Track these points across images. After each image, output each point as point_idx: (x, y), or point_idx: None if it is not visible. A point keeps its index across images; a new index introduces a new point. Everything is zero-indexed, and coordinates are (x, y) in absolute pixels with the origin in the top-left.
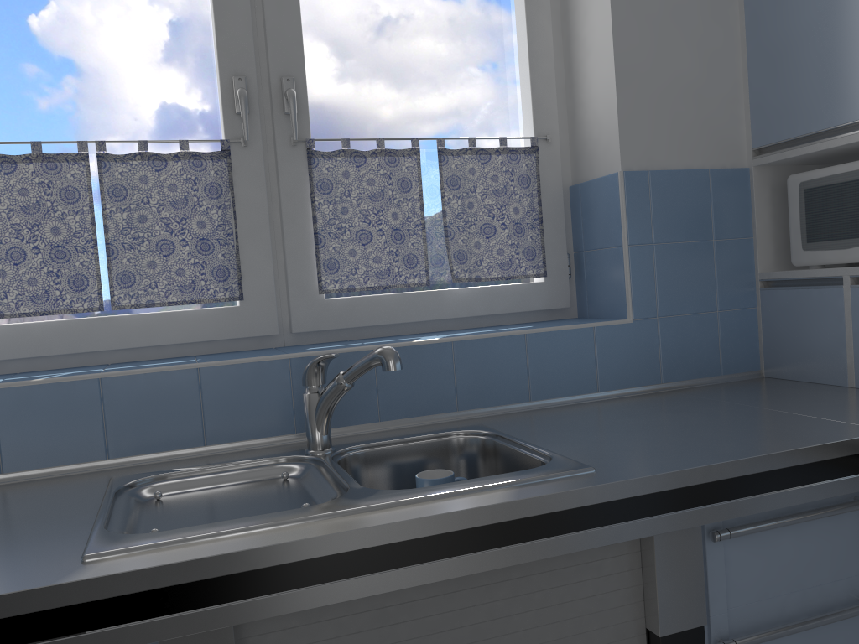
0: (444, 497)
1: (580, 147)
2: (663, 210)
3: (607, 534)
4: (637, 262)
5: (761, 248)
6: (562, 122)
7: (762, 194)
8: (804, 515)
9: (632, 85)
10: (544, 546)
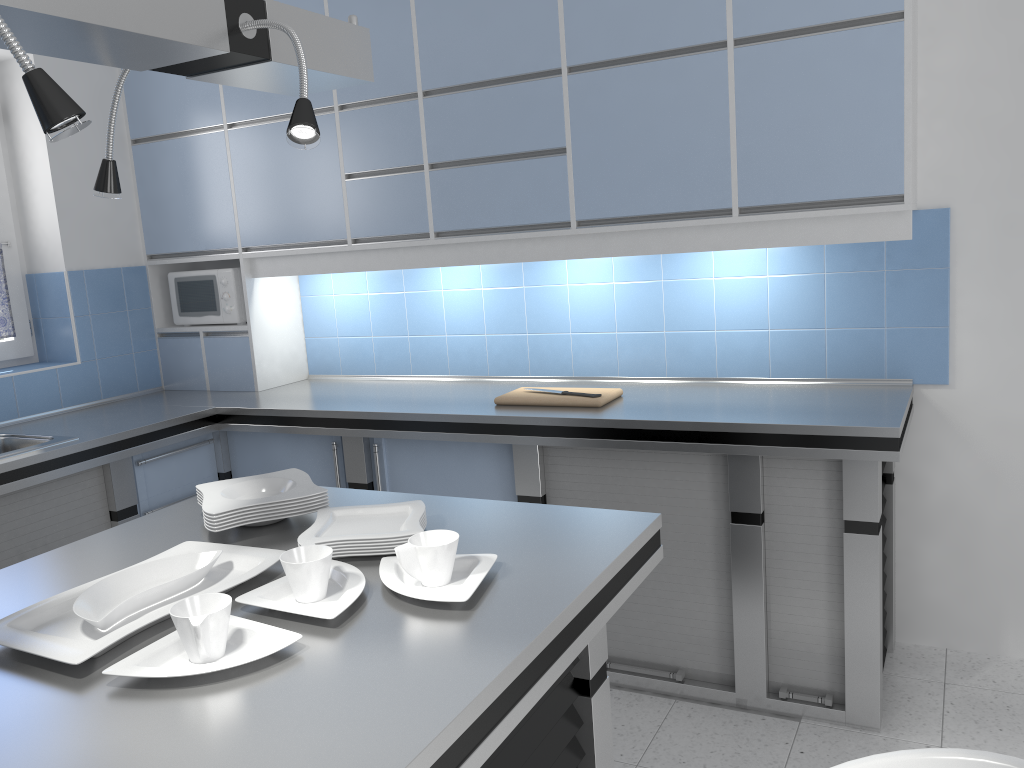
0: (7, 457)
1: (32, 249)
2: (94, 294)
3: (89, 463)
4: (81, 326)
5: (157, 314)
6: (17, 230)
7: (155, 281)
8: (180, 449)
9: (68, 218)
10: (61, 471)
